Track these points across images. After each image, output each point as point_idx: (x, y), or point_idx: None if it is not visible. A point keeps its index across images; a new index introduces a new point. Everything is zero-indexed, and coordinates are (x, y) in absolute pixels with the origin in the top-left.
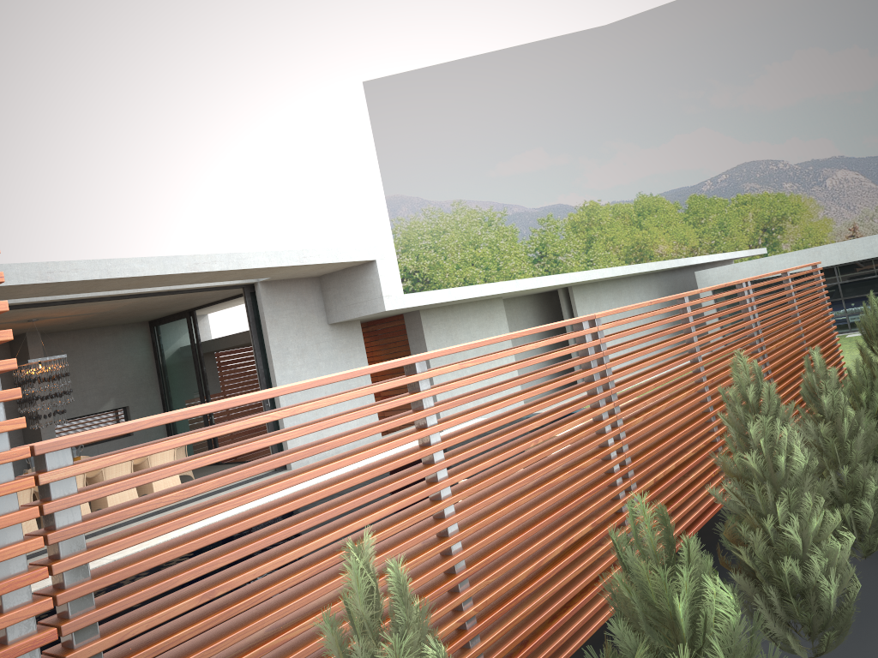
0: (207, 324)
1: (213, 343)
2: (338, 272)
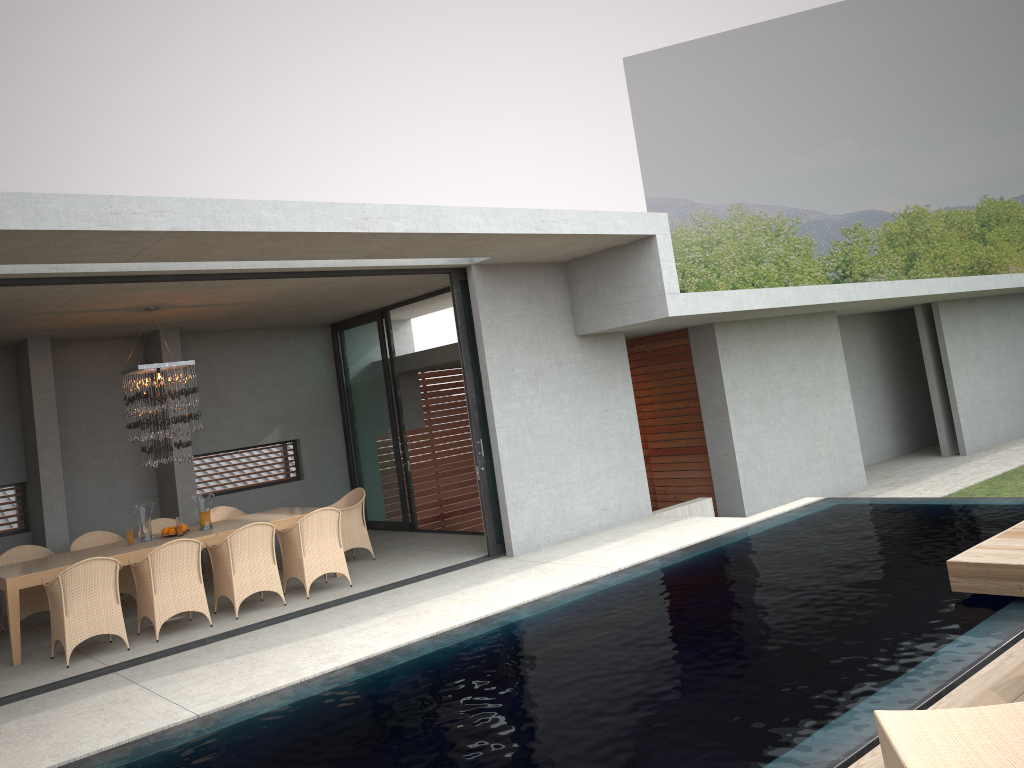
0: (410, 332)
1: (413, 359)
2: (594, 255)
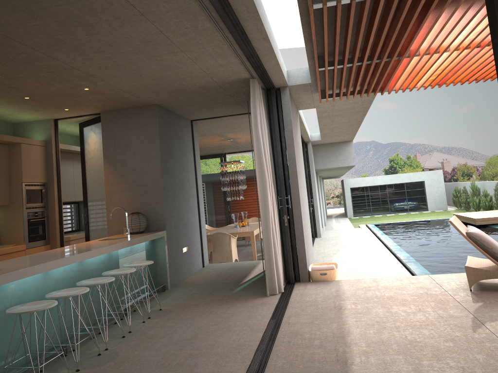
0: None
1: None
2: (326, 144)
